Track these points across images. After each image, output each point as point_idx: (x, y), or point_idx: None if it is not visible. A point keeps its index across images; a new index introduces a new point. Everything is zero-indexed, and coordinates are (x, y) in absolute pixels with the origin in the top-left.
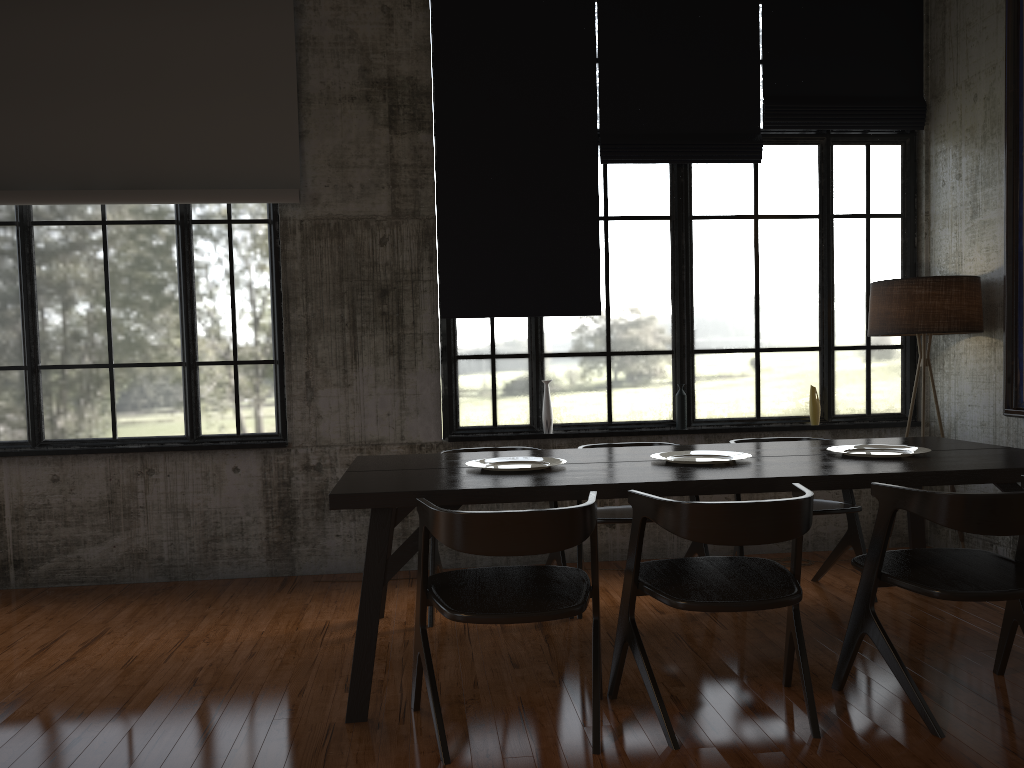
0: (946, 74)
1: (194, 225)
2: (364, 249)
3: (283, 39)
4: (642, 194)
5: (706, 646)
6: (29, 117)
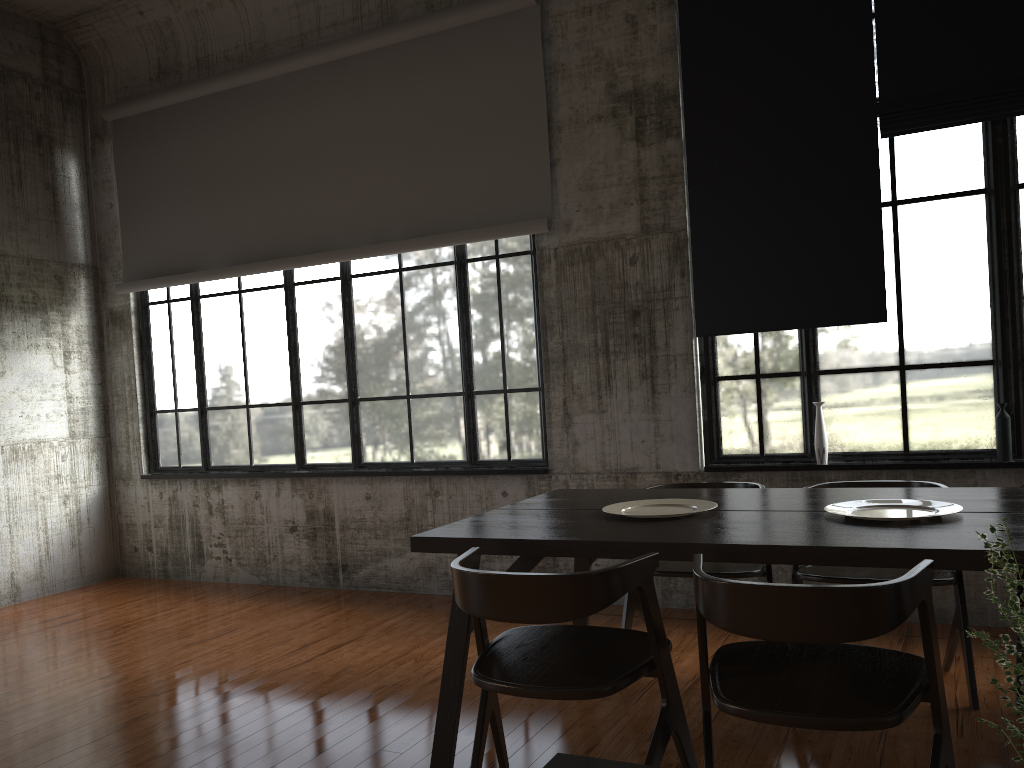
0: None
1: (468, 263)
2: (614, 270)
3: (533, 73)
4: (943, 167)
5: (905, 756)
6: (342, 187)
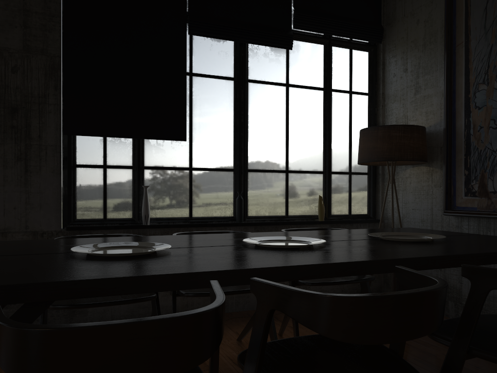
0: (397, 10)
1: None
2: None
3: None
4: (216, 61)
5: None
6: None
